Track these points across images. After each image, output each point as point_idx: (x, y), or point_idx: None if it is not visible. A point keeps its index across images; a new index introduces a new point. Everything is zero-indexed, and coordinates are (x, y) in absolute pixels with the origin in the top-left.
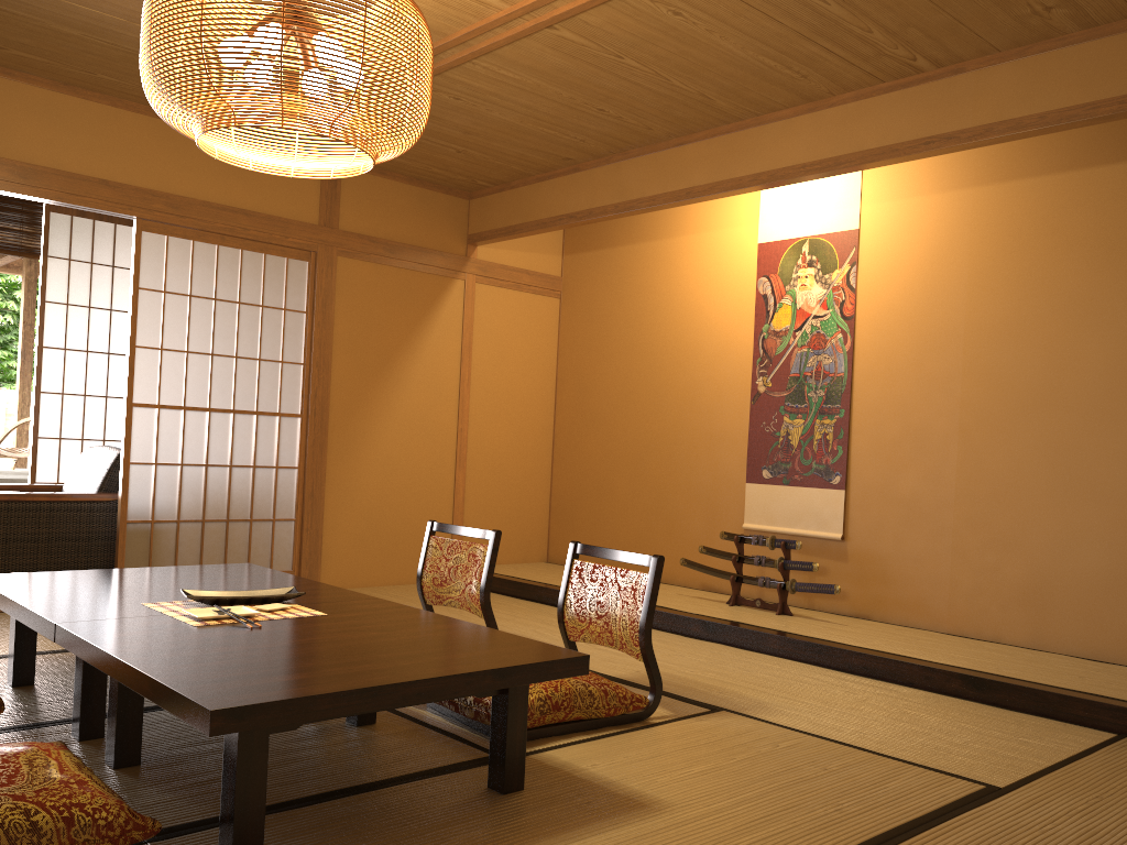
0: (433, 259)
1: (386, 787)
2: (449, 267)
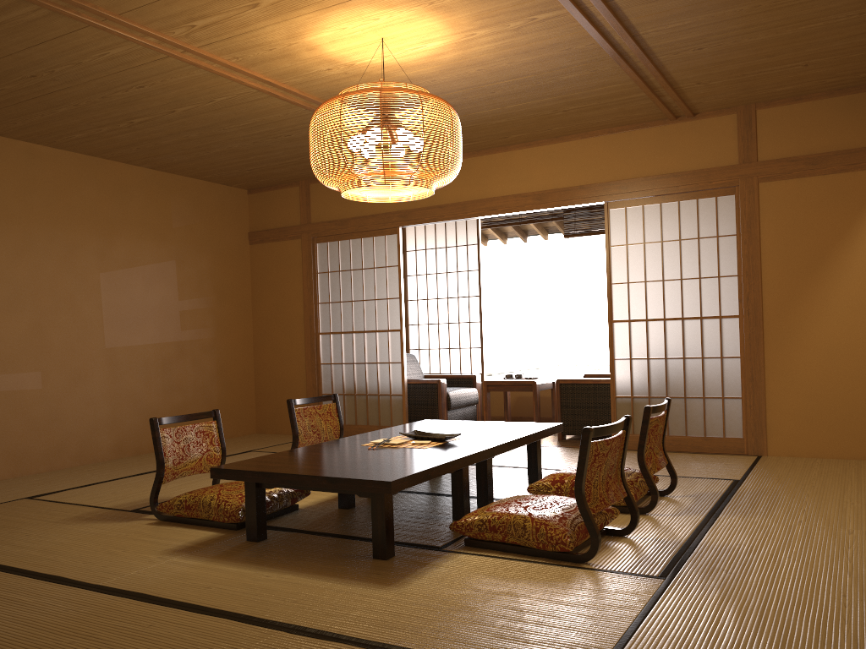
0: (864, 156)
1: (360, 540)
2: None
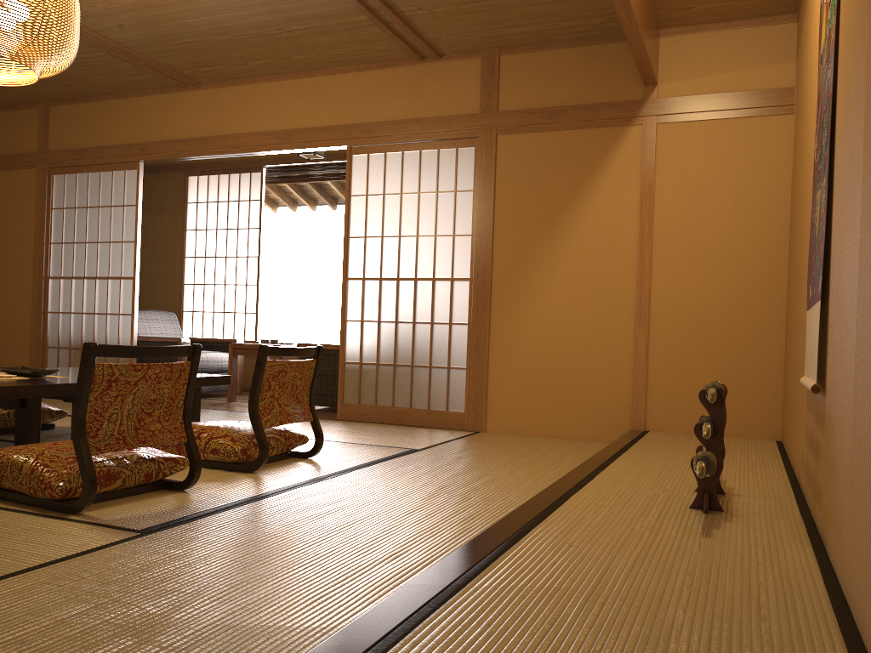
0: (598, 112)
1: None
2: (619, 116)
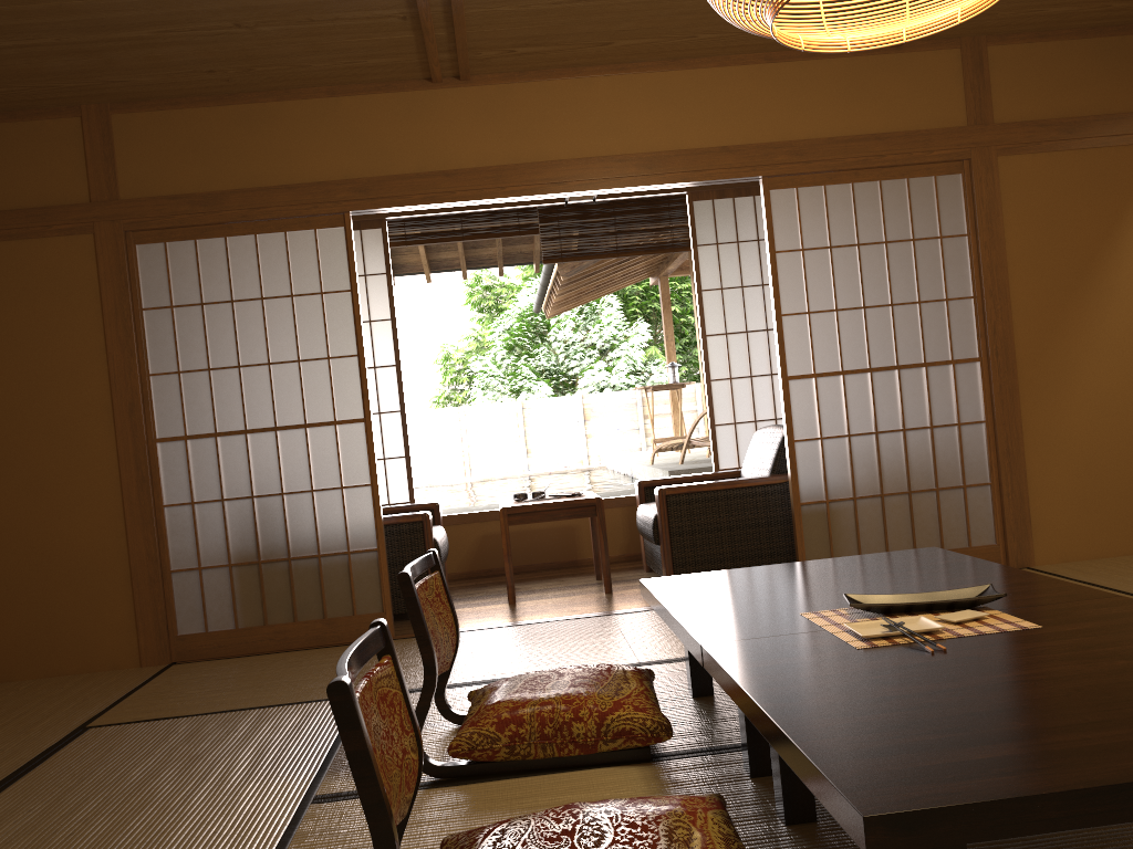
0: (1130, 125)
1: None
2: None
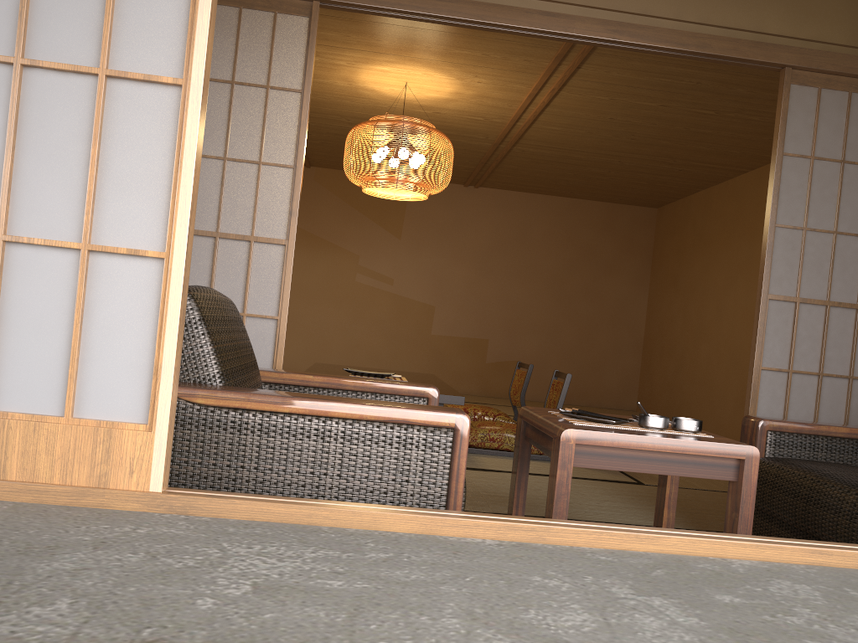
0: None
1: None
2: None
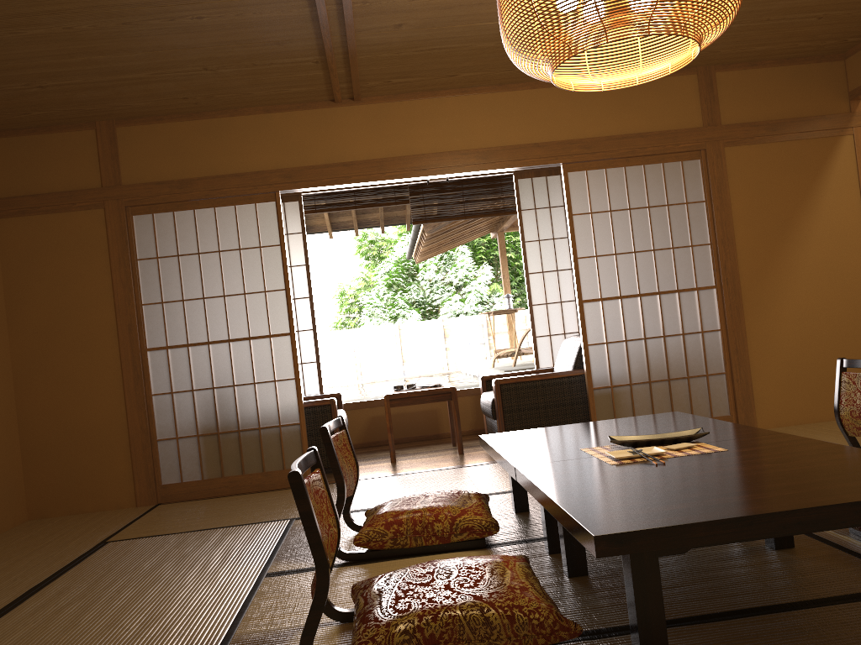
0: (815, 124)
1: (797, 609)
2: (834, 127)
